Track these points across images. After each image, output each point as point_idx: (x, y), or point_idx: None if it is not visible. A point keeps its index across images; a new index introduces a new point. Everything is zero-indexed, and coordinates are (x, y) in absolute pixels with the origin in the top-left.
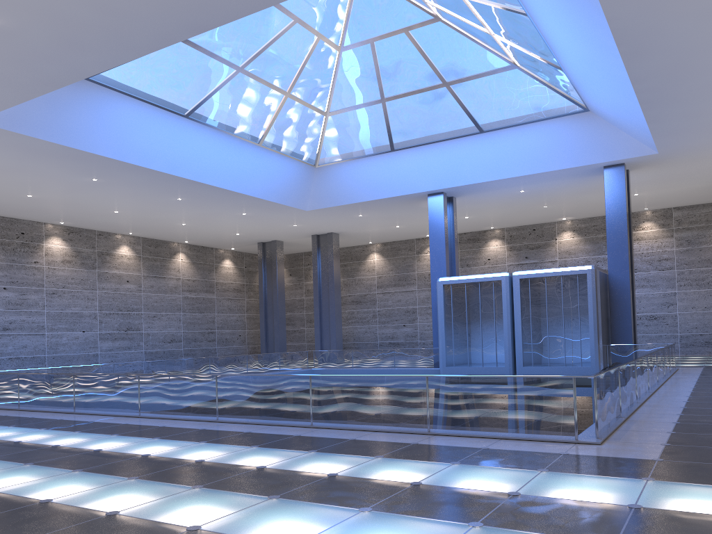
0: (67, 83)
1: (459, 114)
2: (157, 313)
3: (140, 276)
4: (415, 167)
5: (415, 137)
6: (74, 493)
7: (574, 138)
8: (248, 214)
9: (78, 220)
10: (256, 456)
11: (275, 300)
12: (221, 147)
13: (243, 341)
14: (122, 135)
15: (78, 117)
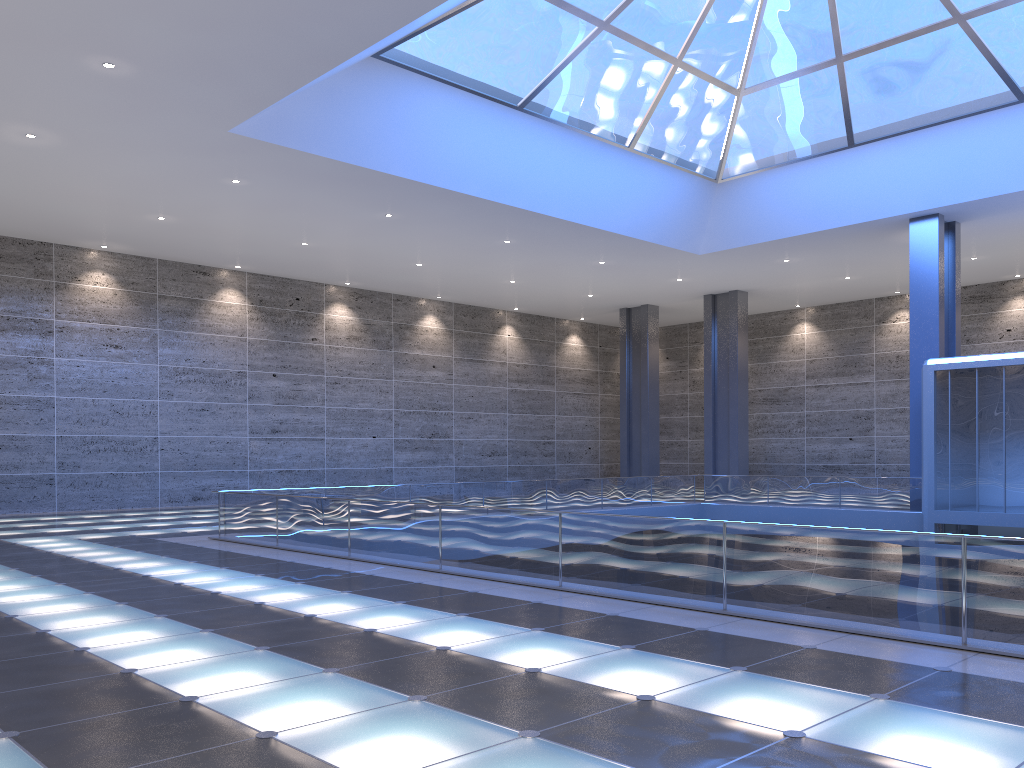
0: (345, 57)
1: (980, 71)
2: (473, 414)
3: (451, 359)
4: (890, 173)
5: (893, 119)
6: (316, 722)
7: None
8: (608, 263)
9: (369, 279)
10: (633, 670)
11: (644, 396)
12: (571, 155)
13: (593, 457)
14: (426, 142)
15: (365, 117)
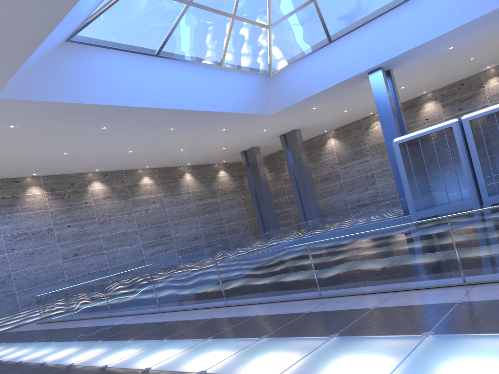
0: (42, 39)
1: None
2: (180, 221)
3: (162, 196)
4: (353, 52)
5: (348, 24)
6: None
7: None
8: (227, 129)
9: (107, 165)
10: (266, 355)
11: (263, 192)
12: (191, 75)
13: (246, 228)
14: (111, 83)
15: (72, 75)
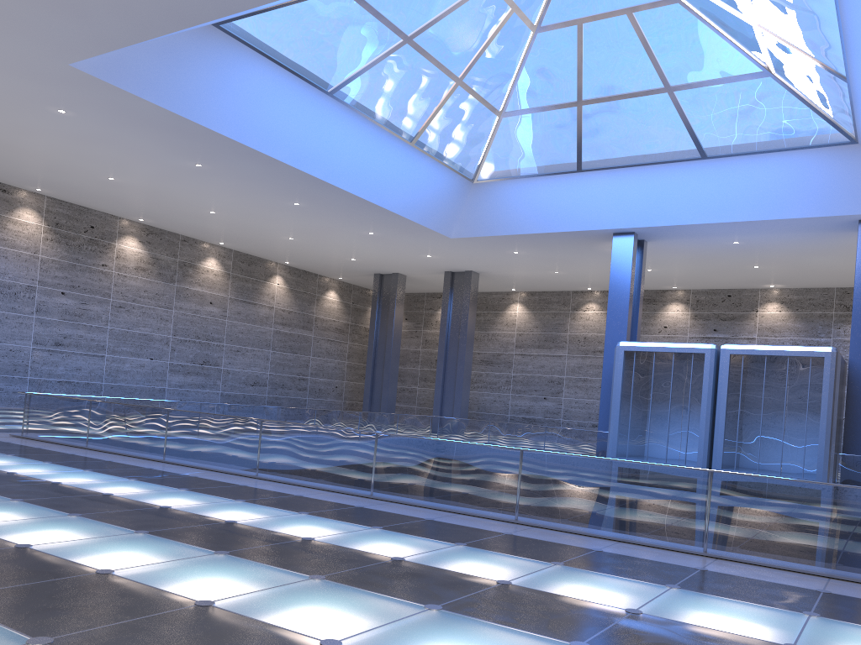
0: (202, 21)
1: (678, 131)
2: (241, 347)
3: (227, 298)
4: (604, 196)
5: (612, 156)
6: (242, 594)
7: (828, 178)
8: (376, 234)
9: (162, 219)
10: (478, 561)
11: (388, 348)
12: (365, 140)
13: (339, 395)
14: (247, 108)
15: (197, 76)
